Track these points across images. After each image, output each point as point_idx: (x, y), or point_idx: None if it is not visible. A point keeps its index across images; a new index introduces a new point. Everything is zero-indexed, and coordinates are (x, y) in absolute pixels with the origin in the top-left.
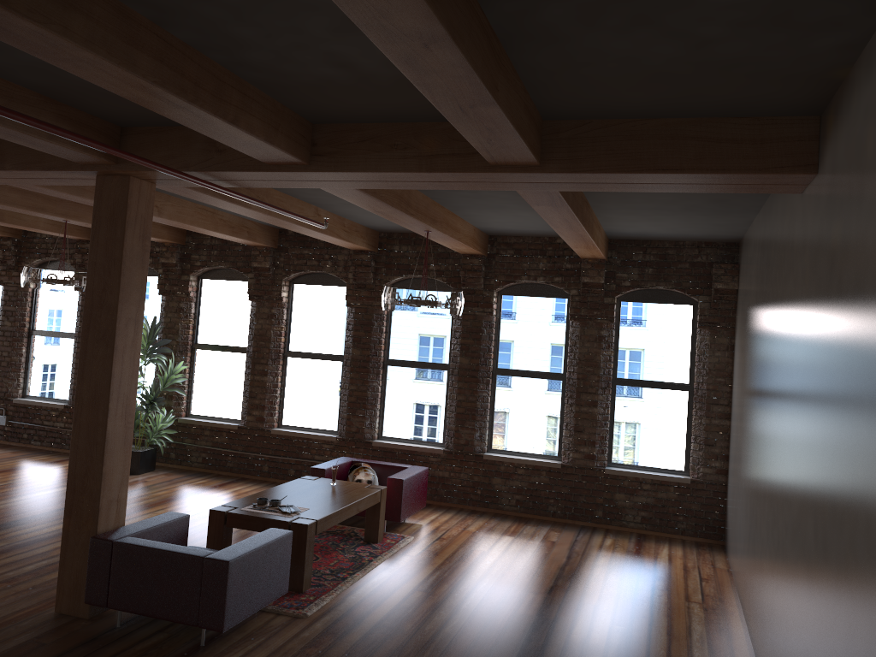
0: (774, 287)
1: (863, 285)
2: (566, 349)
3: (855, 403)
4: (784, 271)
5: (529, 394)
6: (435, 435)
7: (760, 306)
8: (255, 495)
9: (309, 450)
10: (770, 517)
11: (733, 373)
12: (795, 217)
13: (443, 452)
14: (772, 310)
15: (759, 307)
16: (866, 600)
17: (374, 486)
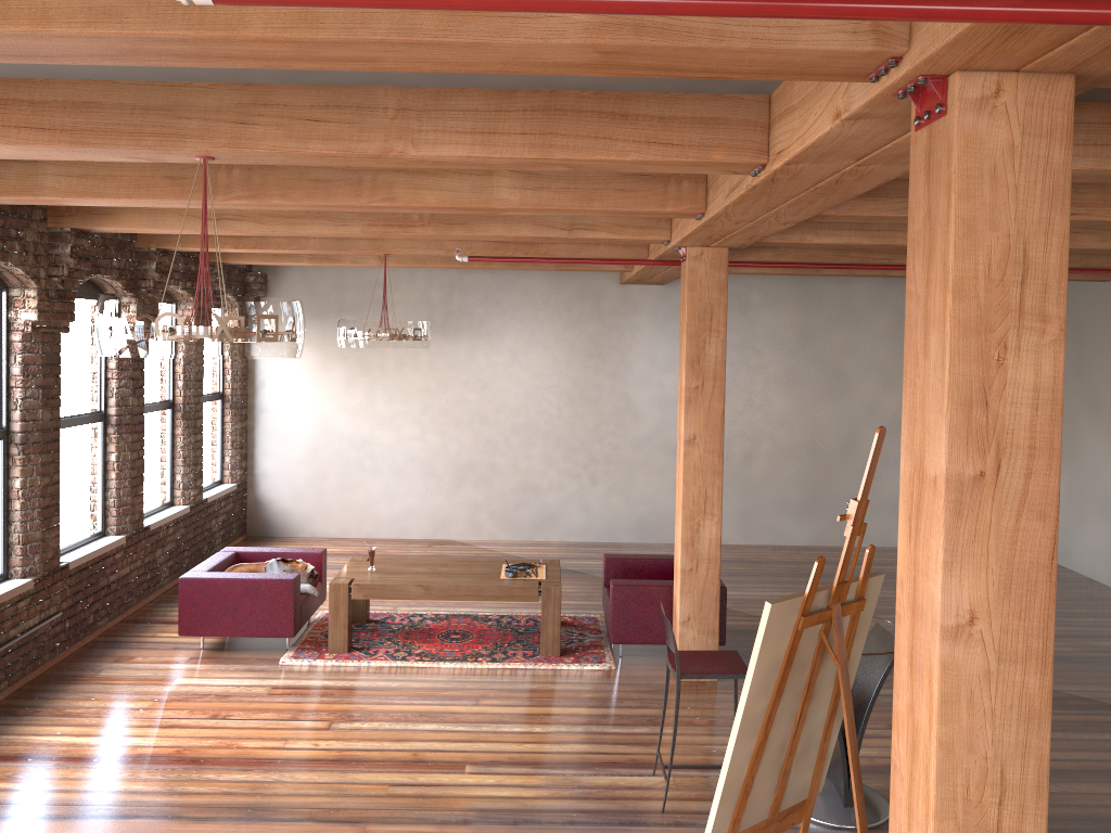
0: (530, 321)
1: (752, 343)
2: (173, 370)
3: (746, 380)
4: (571, 317)
5: (154, 434)
6: (95, 524)
7: (456, 328)
8: (477, 583)
9: (2, 626)
10: (556, 452)
11: (256, 376)
12: (600, 292)
13: (125, 541)
14: (523, 335)
15: (451, 328)
16: (768, 436)
17: (358, 559)
